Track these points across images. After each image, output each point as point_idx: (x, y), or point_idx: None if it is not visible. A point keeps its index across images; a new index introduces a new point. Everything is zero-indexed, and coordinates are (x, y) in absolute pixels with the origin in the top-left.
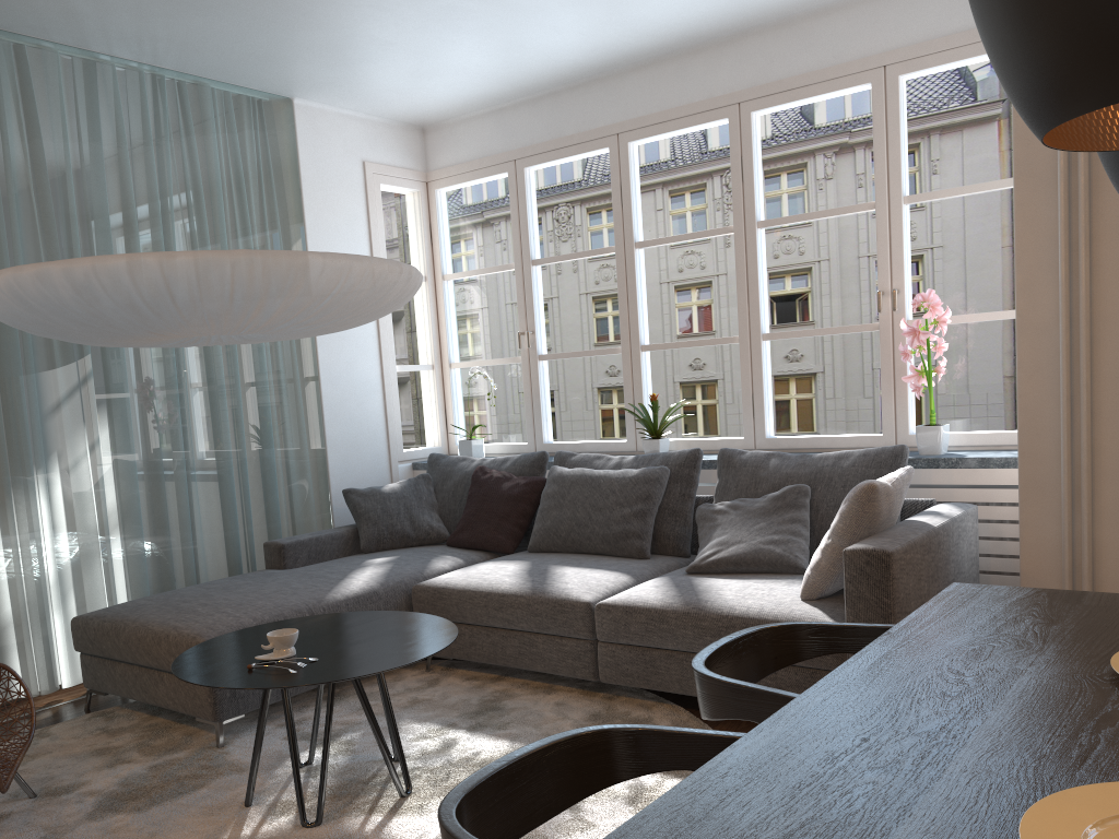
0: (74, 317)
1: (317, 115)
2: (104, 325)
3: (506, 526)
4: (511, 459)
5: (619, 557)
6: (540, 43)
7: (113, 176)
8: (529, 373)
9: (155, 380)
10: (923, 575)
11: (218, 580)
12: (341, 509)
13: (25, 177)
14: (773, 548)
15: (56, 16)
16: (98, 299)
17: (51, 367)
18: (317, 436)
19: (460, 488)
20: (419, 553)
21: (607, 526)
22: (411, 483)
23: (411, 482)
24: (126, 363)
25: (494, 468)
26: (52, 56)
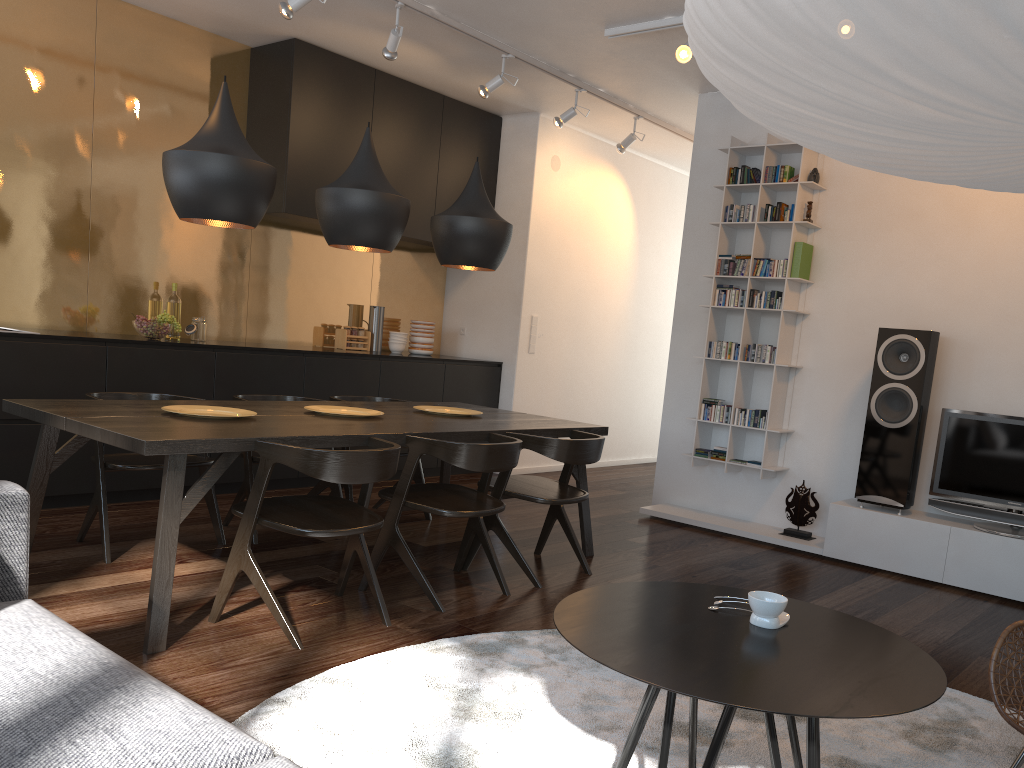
0: None
1: None
2: None
3: None
4: None
5: None
6: None
7: None
8: None
9: None
10: None
11: None
12: None
13: None
14: None
15: None
16: None
17: None
18: None
19: None
20: None
21: None
22: None
23: None
24: None
25: None
26: None
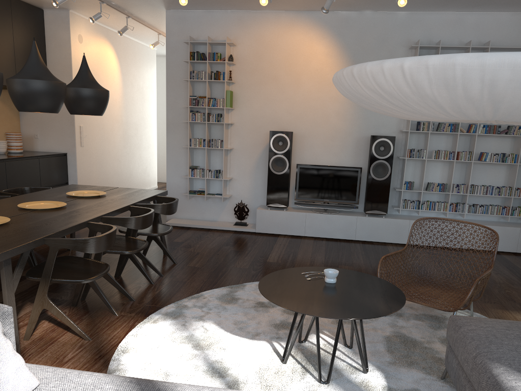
0: None
1: None
2: None
3: None
4: None
5: None
6: None
7: None
8: None
9: None
10: None
11: None
12: None
13: None
14: None
15: None
16: None
17: None
18: None
19: None
20: None
21: None
22: None
23: None
24: None
25: None
26: None
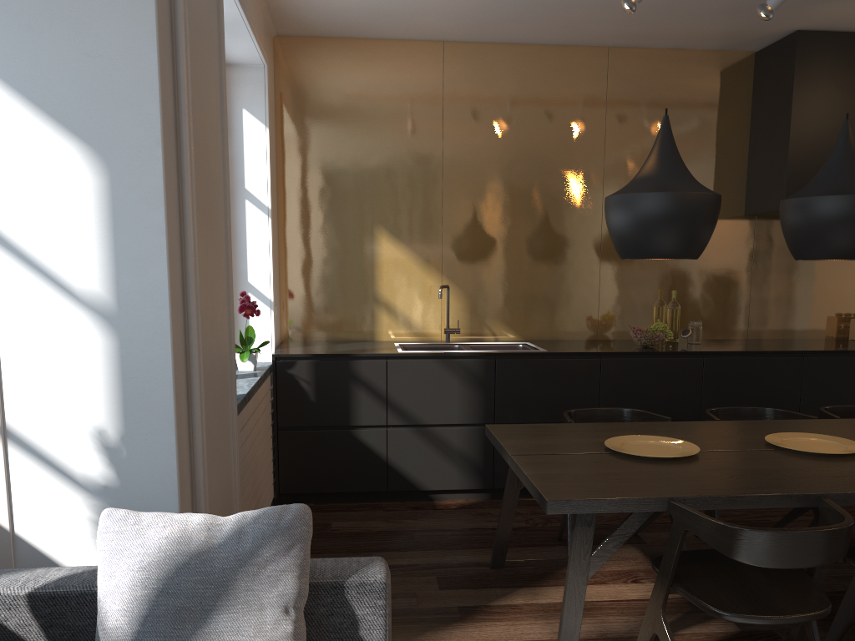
0: None
1: None
2: None
3: None
4: None
5: None
6: None
7: None
8: None
9: None
10: None
11: None
12: None
13: None
14: None
15: None
16: None
17: None
18: None
19: None
20: None
21: None
22: None
23: None
24: None
25: None
26: None
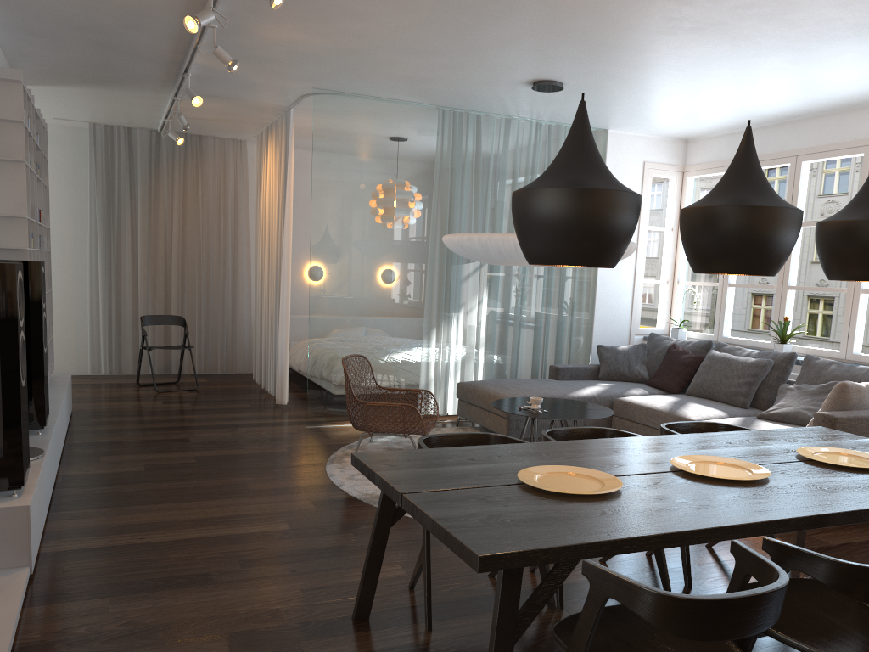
0: (479, 255)
1: (620, 137)
2: (490, 258)
3: (677, 378)
4: (692, 342)
5: (730, 405)
6: (746, 108)
7: (509, 176)
8: (721, 293)
9: (512, 276)
10: (867, 436)
11: (523, 379)
12: (596, 355)
13: (471, 178)
14: (806, 413)
15: (496, 106)
16: (489, 250)
17: (467, 266)
18: (589, 314)
19: (660, 354)
20: (627, 385)
21: (728, 387)
22: (634, 347)
23: (634, 346)
24: (500, 267)
25: (681, 346)
26: (492, 120)
